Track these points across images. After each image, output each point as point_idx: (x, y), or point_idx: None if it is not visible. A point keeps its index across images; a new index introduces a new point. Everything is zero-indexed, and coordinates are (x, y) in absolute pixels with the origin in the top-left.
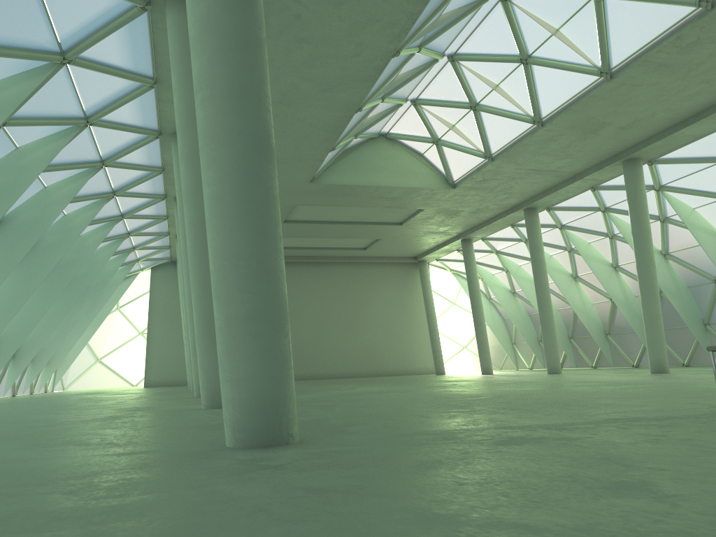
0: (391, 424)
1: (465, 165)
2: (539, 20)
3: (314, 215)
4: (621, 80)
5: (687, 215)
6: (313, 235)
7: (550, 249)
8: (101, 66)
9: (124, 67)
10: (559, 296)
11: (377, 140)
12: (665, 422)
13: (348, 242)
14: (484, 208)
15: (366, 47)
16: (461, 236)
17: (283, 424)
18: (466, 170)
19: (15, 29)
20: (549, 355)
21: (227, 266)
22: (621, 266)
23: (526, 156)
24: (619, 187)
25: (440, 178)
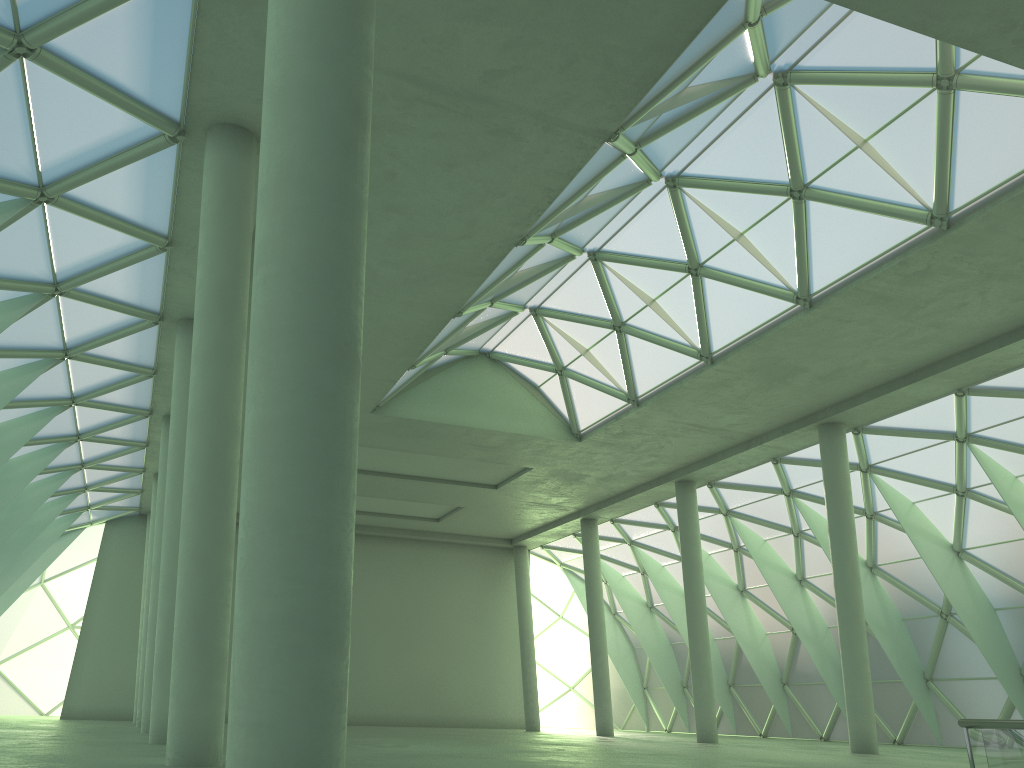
0: None
1: (598, 408)
2: (718, 218)
3: (371, 461)
4: (824, 312)
5: (905, 512)
6: (364, 493)
7: (709, 544)
8: (95, 212)
9: (128, 217)
10: (718, 617)
11: (475, 359)
12: None
13: (414, 507)
14: (620, 474)
15: (481, 228)
16: (581, 514)
17: None
18: (599, 417)
19: None
20: (700, 711)
21: (268, 534)
22: (809, 580)
23: (686, 405)
24: (812, 462)
25: (561, 424)
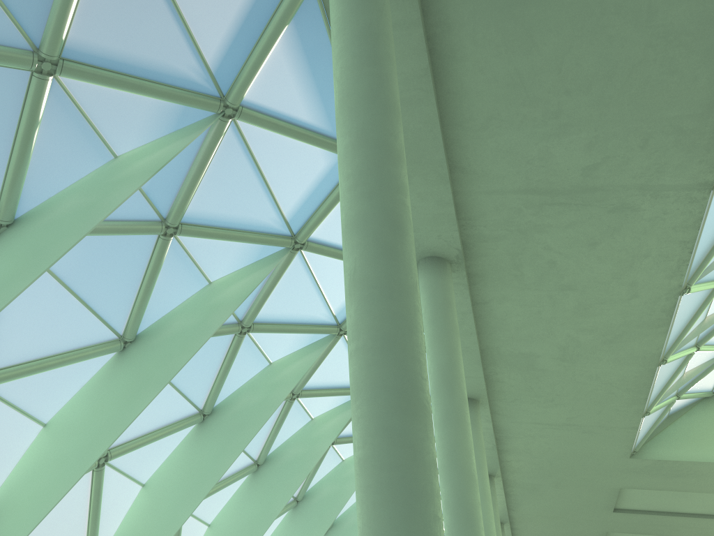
0: None
1: None
2: None
3: (652, 502)
4: None
5: None
6: (659, 532)
7: None
8: None
9: None
10: None
11: (711, 400)
12: None
13: None
14: None
15: (643, 287)
16: None
17: None
18: None
19: (296, 307)
20: None
21: None
22: None
23: None
24: None
25: None
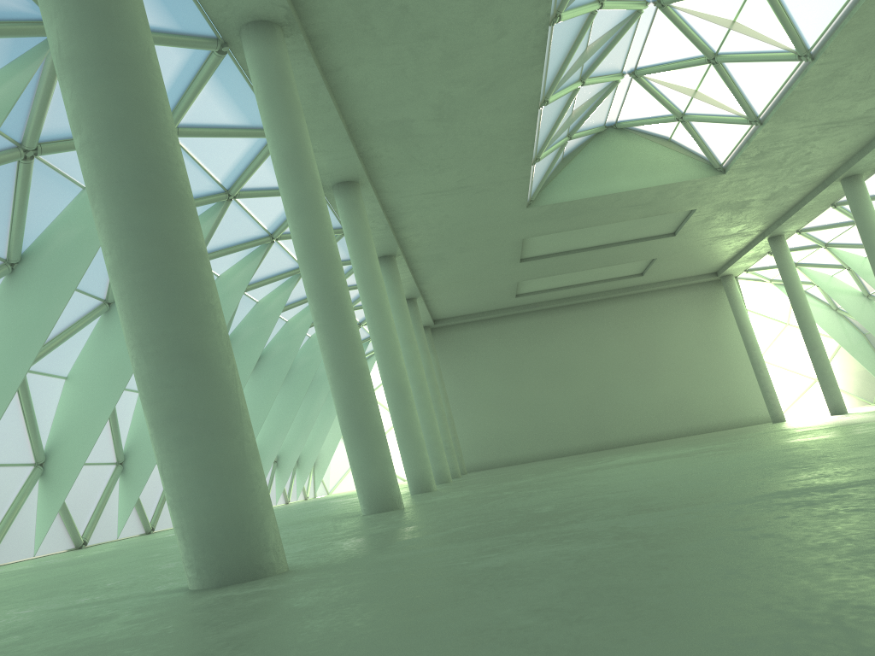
0: (470, 528)
1: (728, 139)
2: None
3: (555, 245)
4: None
5: None
6: (566, 271)
7: None
8: (211, 130)
9: (237, 124)
10: None
11: (604, 134)
12: (830, 495)
13: (616, 270)
14: (782, 190)
15: (509, 22)
16: (765, 234)
17: (242, 554)
18: (732, 146)
19: None
20: None
21: (136, 356)
22: None
23: (809, 107)
24: None
25: (702, 164)
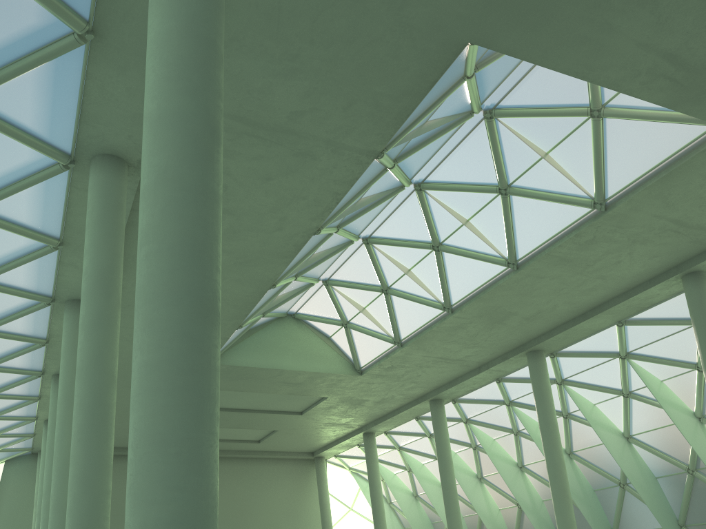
0: None
1: (373, 350)
2: (451, 210)
3: None
4: (527, 271)
5: (589, 411)
6: None
7: (455, 445)
8: (5, 222)
9: (30, 225)
10: (464, 500)
11: (284, 319)
12: None
13: (241, 433)
14: (390, 397)
15: (289, 223)
16: (363, 429)
17: None
18: (374, 356)
19: None
20: None
21: (152, 453)
22: (526, 466)
23: (435, 343)
24: (523, 379)
25: (347, 363)
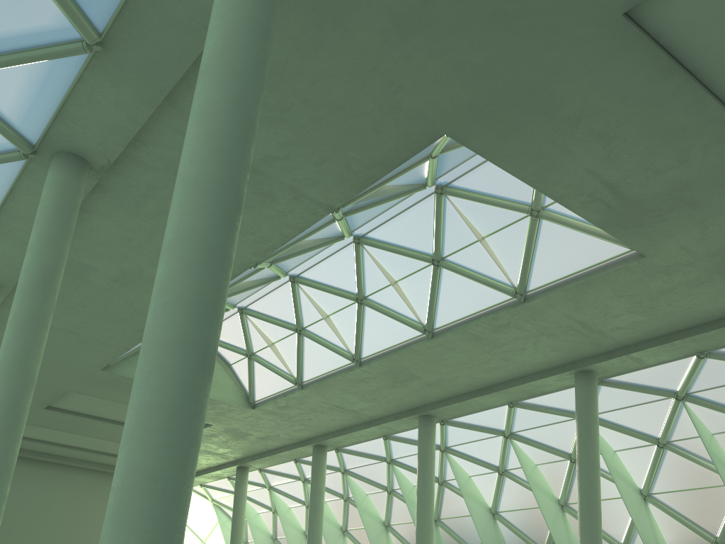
0: None
1: (272, 386)
2: (383, 269)
3: (87, 406)
4: (440, 341)
5: (464, 482)
6: (72, 430)
7: (327, 494)
8: None
9: None
10: None
11: None
12: None
13: (109, 445)
14: (275, 435)
15: None
16: (238, 462)
17: None
18: (272, 392)
19: None
20: None
21: (141, 485)
22: (392, 526)
23: (335, 392)
24: (410, 441)
25: (242, 394)
